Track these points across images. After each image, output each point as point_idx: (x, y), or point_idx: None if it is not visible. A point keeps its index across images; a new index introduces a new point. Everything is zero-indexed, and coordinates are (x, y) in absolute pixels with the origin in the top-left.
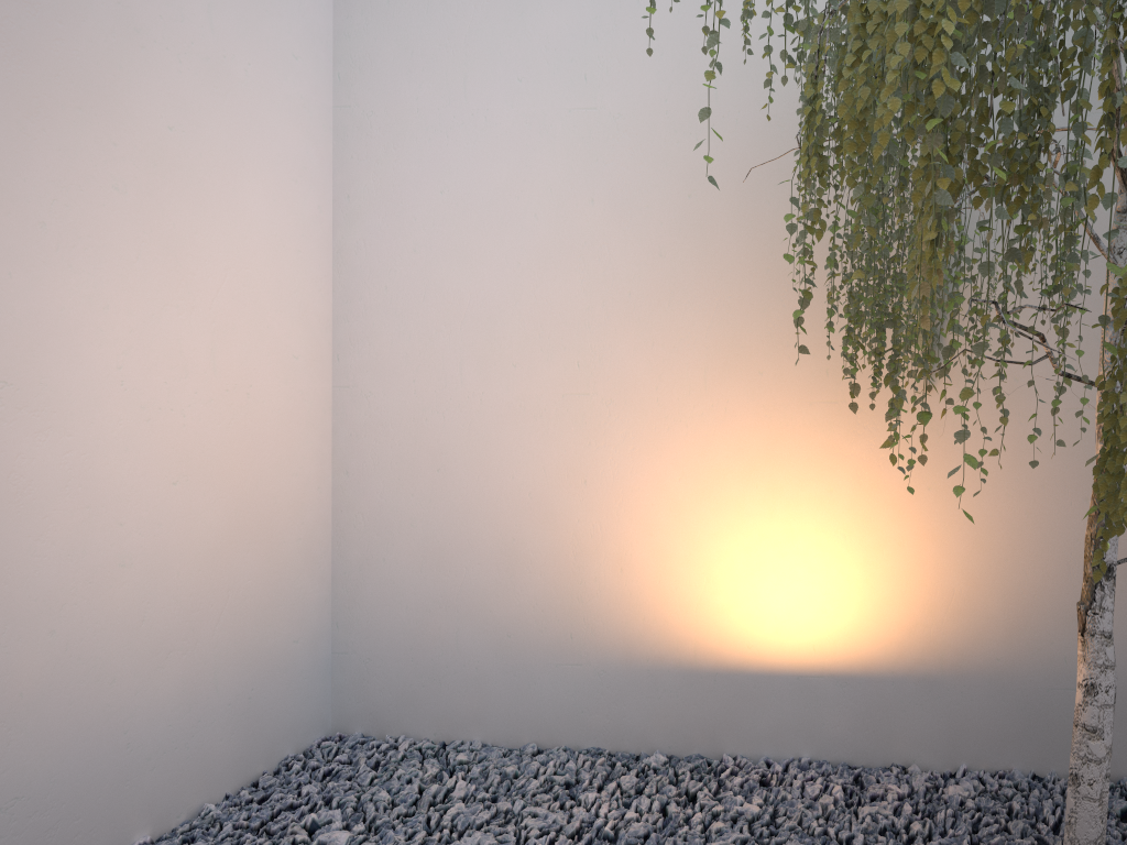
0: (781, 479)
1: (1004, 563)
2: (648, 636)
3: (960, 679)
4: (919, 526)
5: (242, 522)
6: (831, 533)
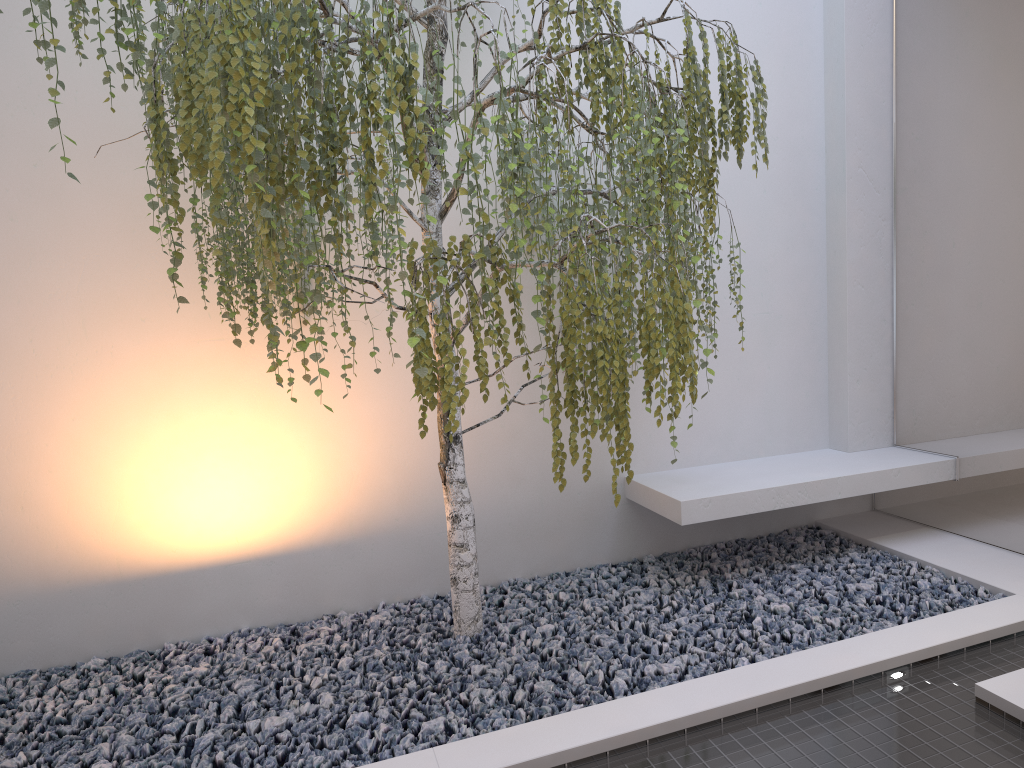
0: (181, 407)
1: (390, 448)
2: (65, 561)
3: (369, 539)
4: (315, 430)
5: None
6: (237, 445)
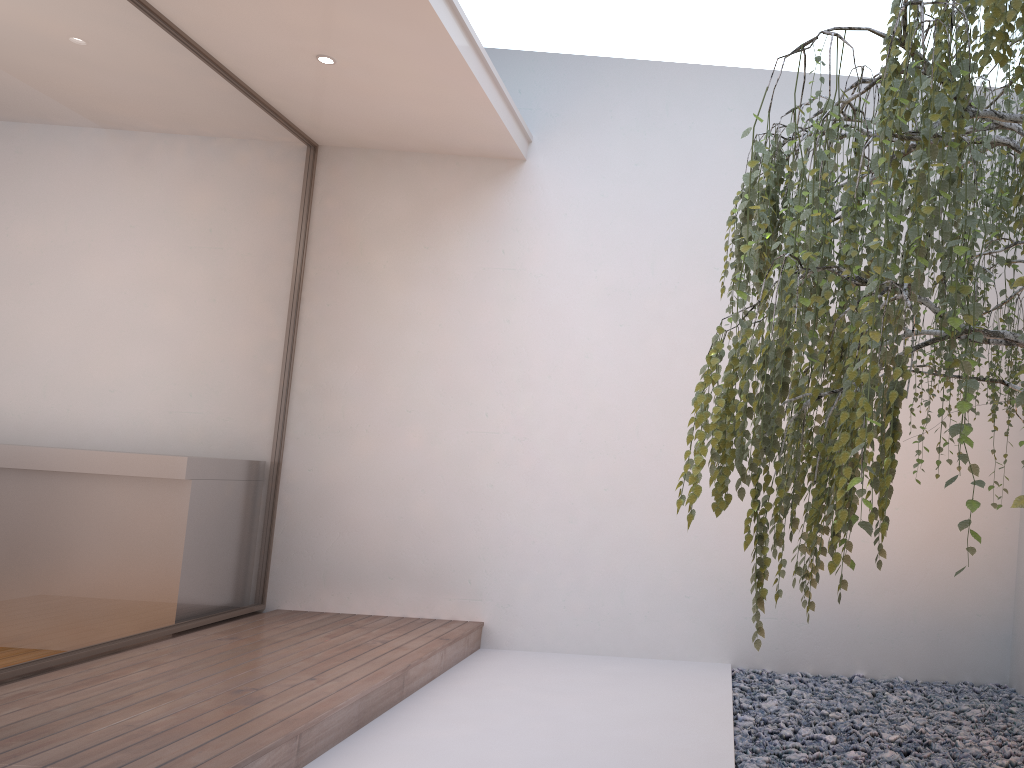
0: None
1: None
2: None
3: None
4: None
5: (940, 536)
6: None
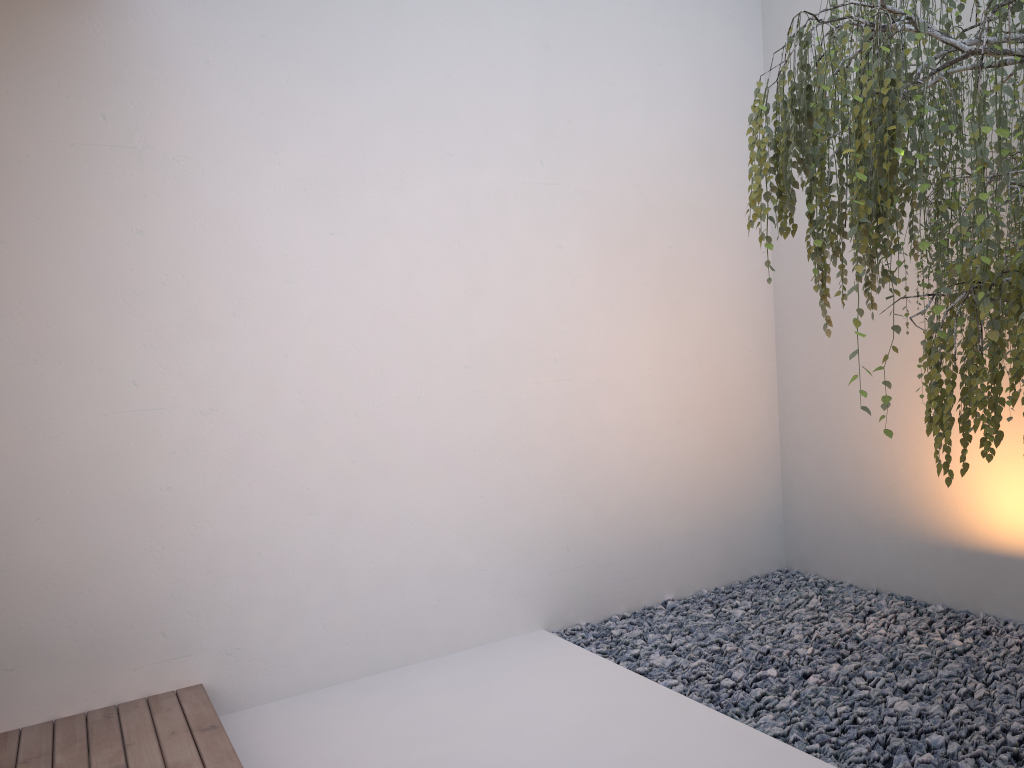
0: (1008, 411)
1: None
2: (933, 523)
3: None
4: None
5: (719, 443)
6: None
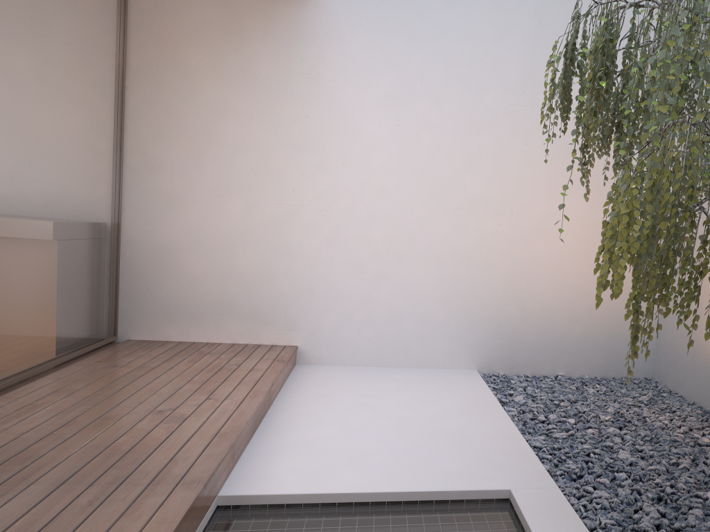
0: None
1: None
2: None
3: None
4: None
5: None
6: None
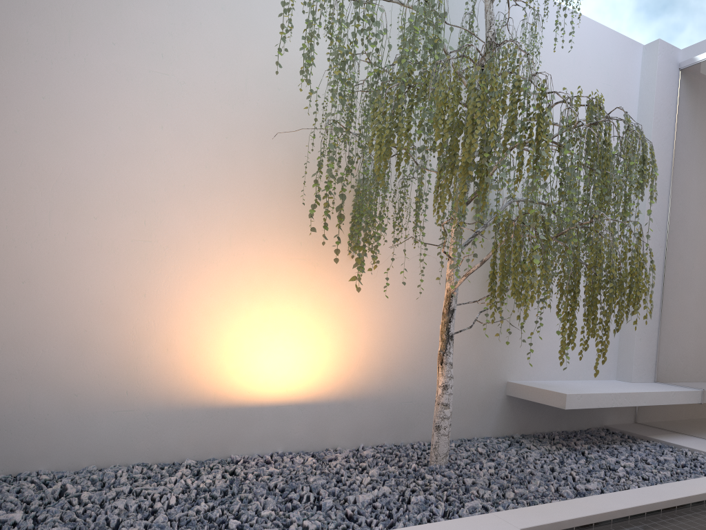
0: (273, 298)
1: (383, 343)
2: (184, 389)
3: (361, 401)
4: (345, 325)
5: None
6: (299, 328)
